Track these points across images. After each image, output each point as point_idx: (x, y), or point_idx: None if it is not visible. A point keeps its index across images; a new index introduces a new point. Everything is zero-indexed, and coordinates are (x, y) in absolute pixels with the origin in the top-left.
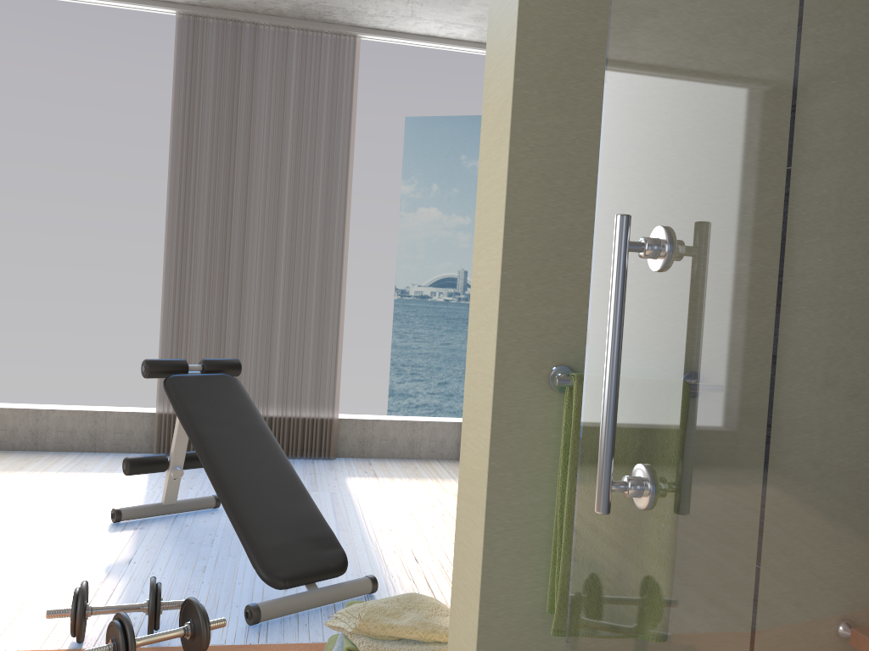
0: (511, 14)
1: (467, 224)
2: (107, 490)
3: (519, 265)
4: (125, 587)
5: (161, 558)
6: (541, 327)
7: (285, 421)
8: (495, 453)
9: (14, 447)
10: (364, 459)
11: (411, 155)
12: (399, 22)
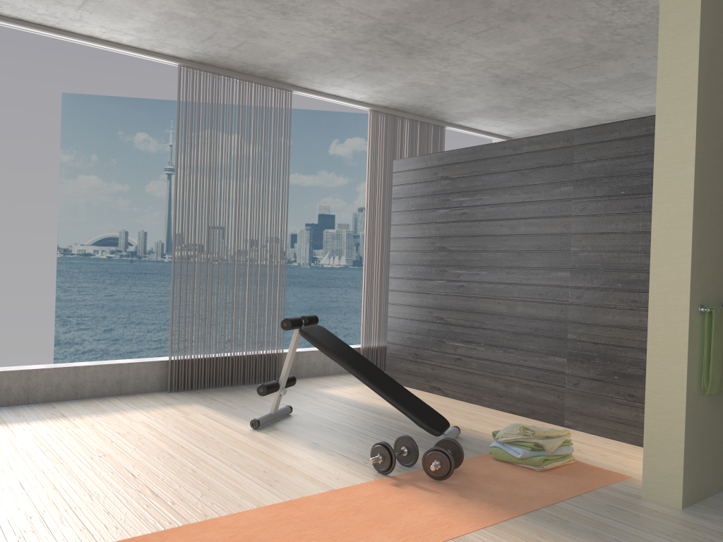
0: (685, 184)
1: (126, 190)
2: (198, 414)
3: (693, 271)
4: (344, 453)
5: (326, 439)
6: (697, 292)
7: (253, 357)
8: (689, 336)
9: (58, 399)
10: (298, 378)
11: (69, 127)
12: (326, 87)
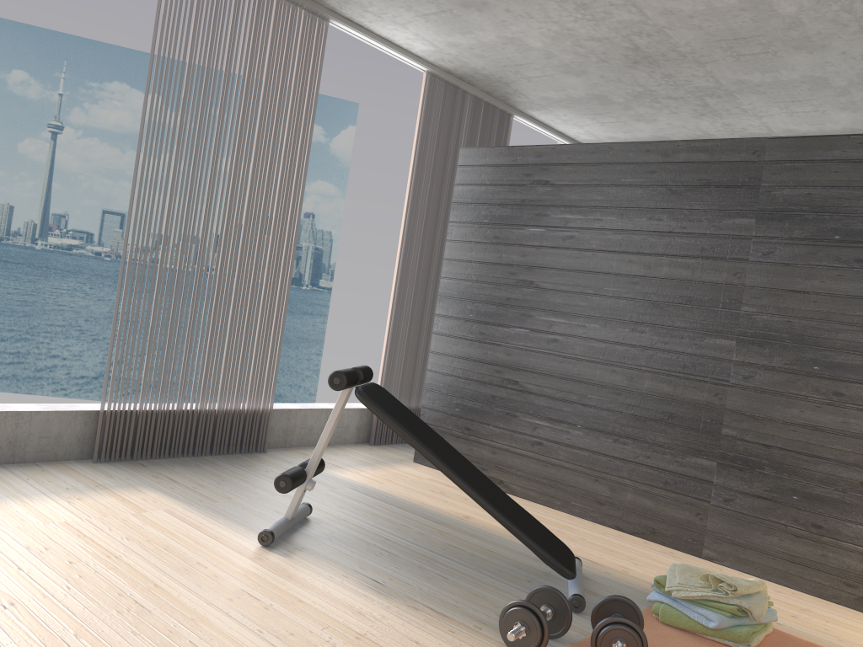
0: None
1: None
2: (158, 510)
3: None
4: (434, 605)
5: (389, 573)
6: None
7: (229, 415)
8: None
9: None
10: (287, 448)
11: None
12: (381, 23)
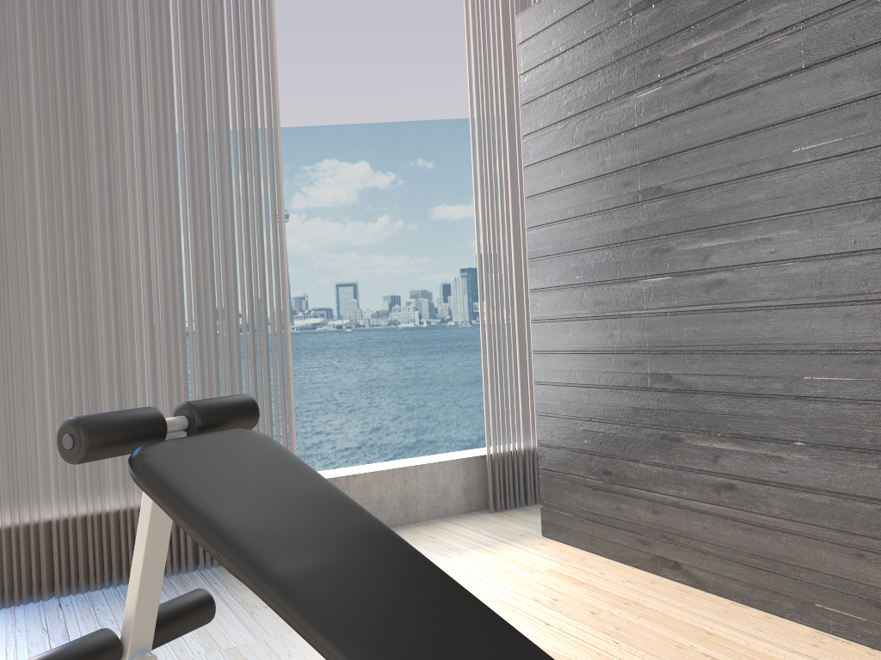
0: None
1: None
2: None
3: None
4: None
5: None
6: None
7: None
8: None
9: None
10: None
11: None
12: None
